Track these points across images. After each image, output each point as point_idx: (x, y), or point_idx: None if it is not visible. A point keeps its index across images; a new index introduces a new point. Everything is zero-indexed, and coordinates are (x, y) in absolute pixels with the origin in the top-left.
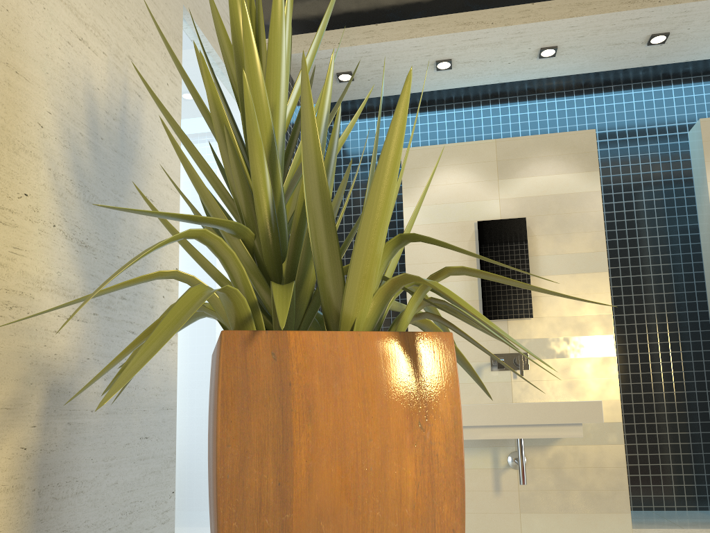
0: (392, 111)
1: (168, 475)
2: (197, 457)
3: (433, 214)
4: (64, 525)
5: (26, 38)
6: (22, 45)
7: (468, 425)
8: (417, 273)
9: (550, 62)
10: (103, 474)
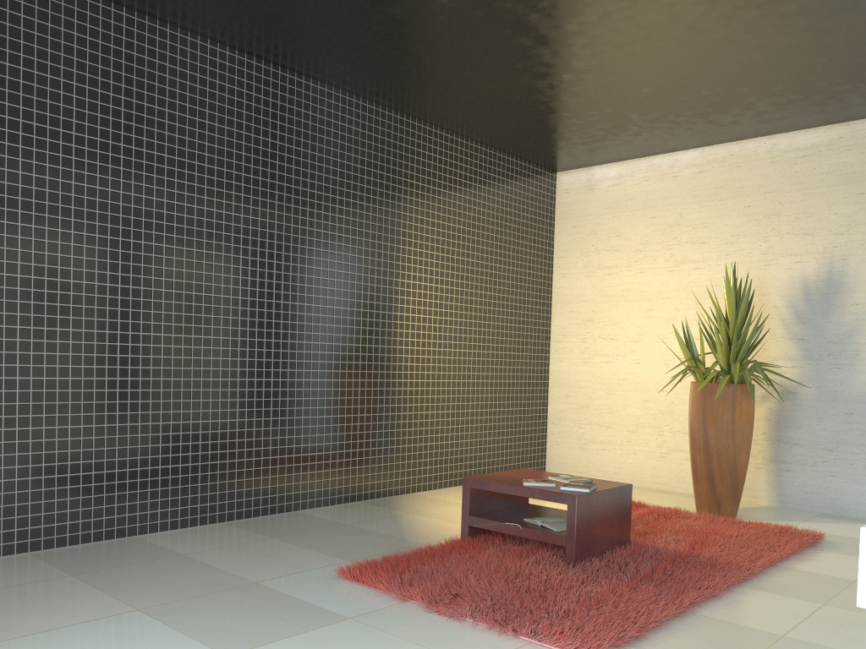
0: None
1: None
2: None
3: None
4: (791, 436)
5: (767, 281)
6: (765, 284)
7: None
8: None
9: None
10: (815, 423)
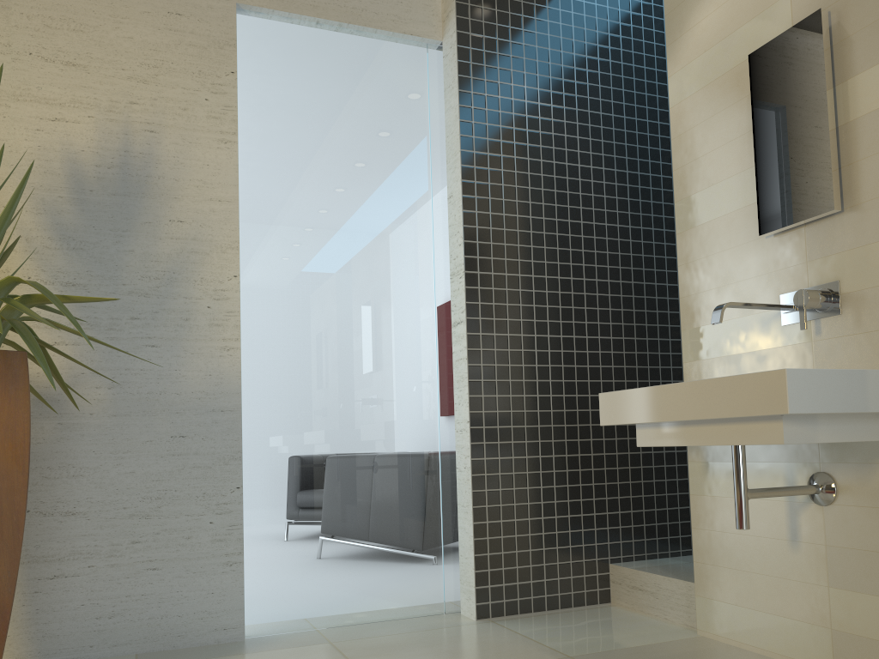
0: None
1: (228, 472)
2: (309, 458)
3: (702, 70)
4: (59, 497)
5: None
6: None
7: (621, 423)
8: (685, 180)
9: None
10: (112, 464)
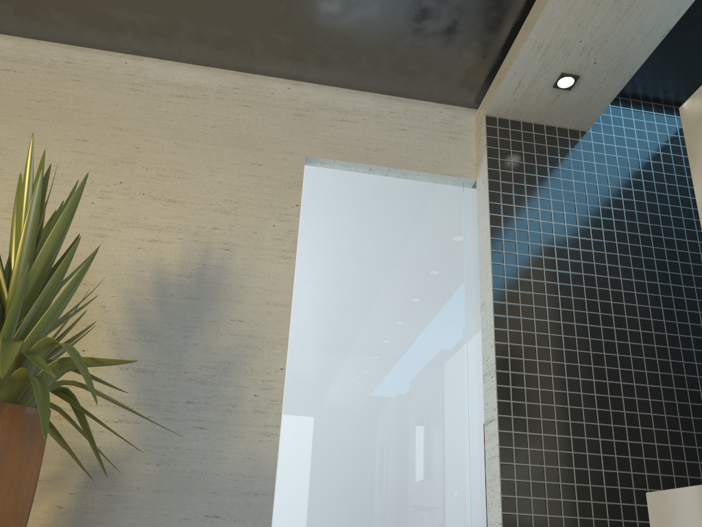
0: None
1: None
2: None
3: None
4: None
5: (96, 262)
6: (91, 267)
7: None
8: None
9: None
10: None
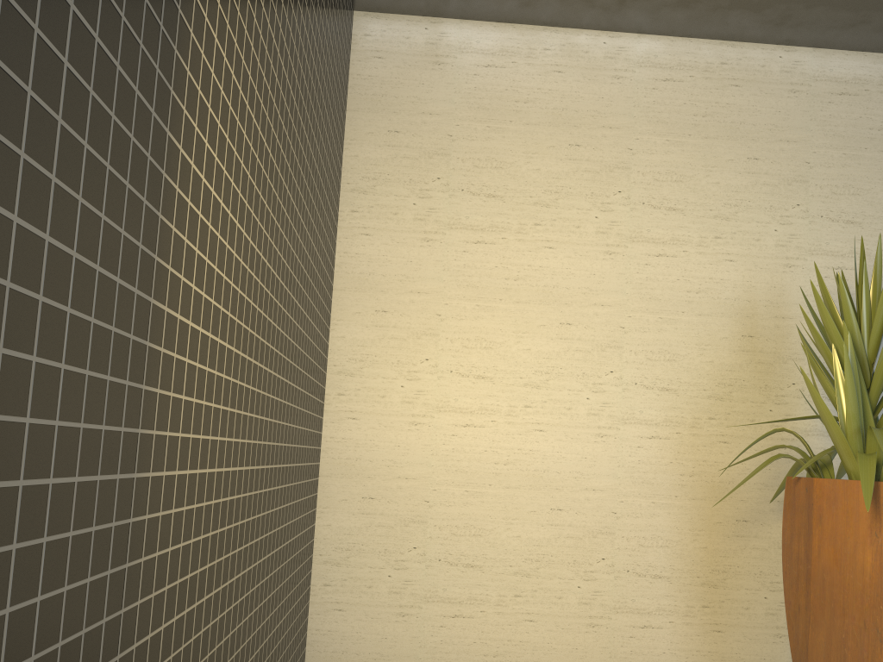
0: None
1: None
2: None
3: None
4: None
5: (789, 294)
6: (786, 300)
7: None
8: None
9: None
10: None
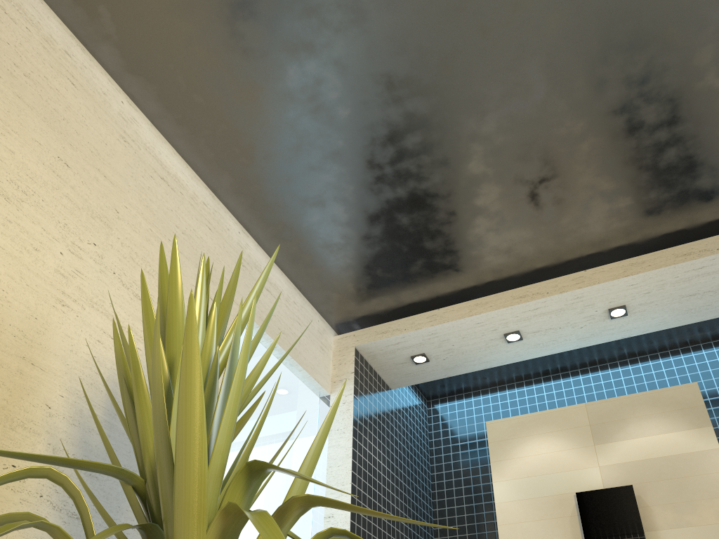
0: (489, 389)
1: None
2: None
3: (526, 487)
4: None
5: (51, 338)
6: (45, 343)
7: None
8: None
9: (626, 321)
10: None
